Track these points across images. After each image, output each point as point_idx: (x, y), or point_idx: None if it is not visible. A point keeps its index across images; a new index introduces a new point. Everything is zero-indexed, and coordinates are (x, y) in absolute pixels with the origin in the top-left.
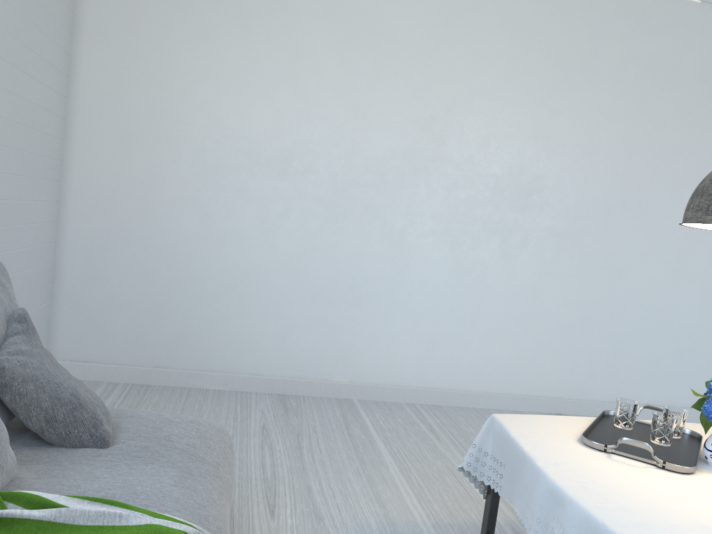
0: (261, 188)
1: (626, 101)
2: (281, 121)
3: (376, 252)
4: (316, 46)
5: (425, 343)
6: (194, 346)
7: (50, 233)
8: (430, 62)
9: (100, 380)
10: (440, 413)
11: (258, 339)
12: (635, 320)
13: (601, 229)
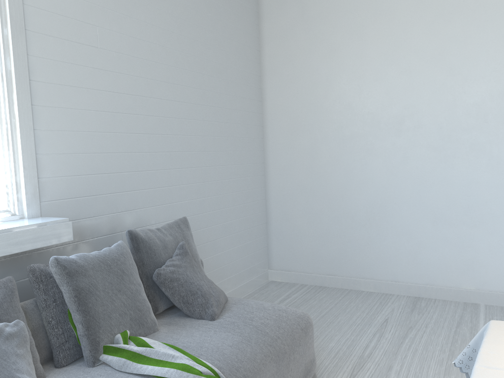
0: (383, 146)
1: None
2: (392, 94)
3: (486, 181)
4: (412, 33)
5: None
6: (351, 261)
7: (259, 194)
8: None
9: (297, 283)
10: None
11: (395, 255)
12: None
13: None
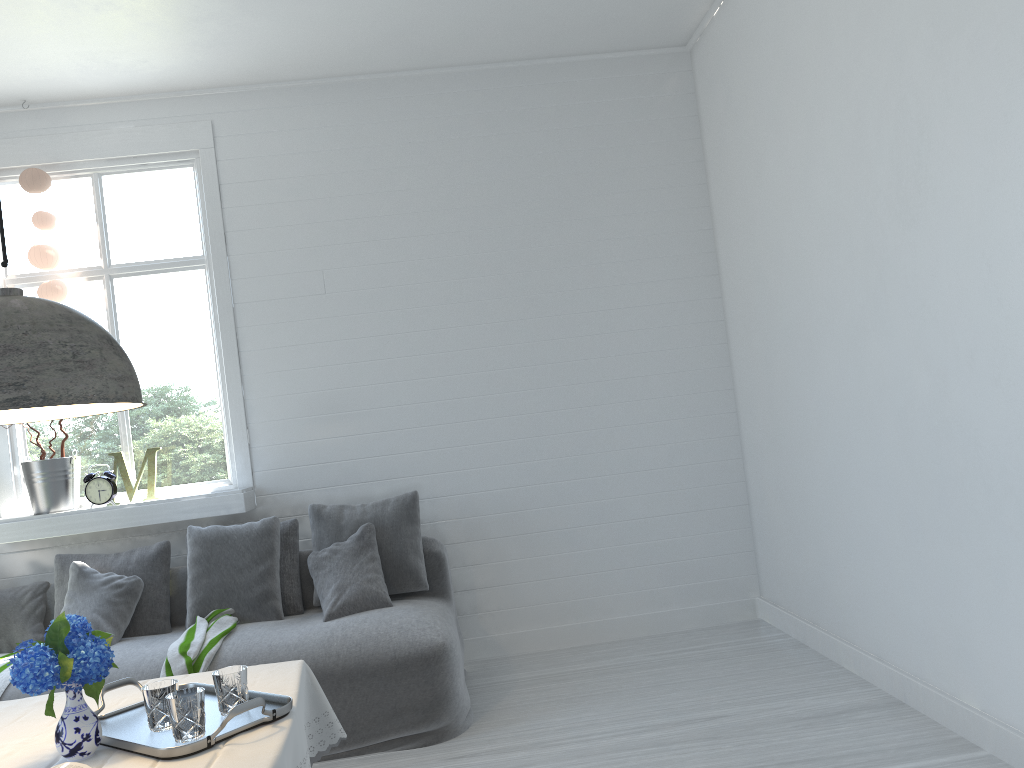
0: (827, 347)
1: None
2: (822, 233)
3: (955, 425)
4: (823, 94)
5: None
6: (828, 597)
7: (719, 450)
8: None
9: (782, 630)
10: None
11: (870, 596)
12: None
13: None
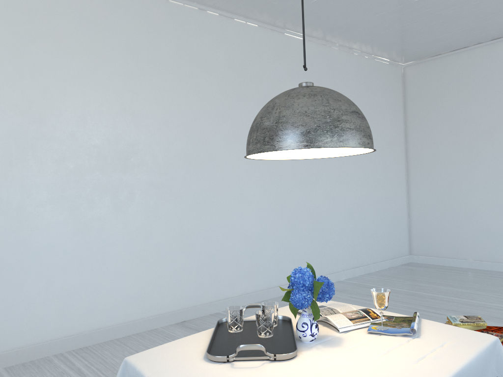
0: None
1: (184, 83)
2: None
3: None
4: None
5: (63, 297)
6: None
7: None
8: (19, 55)
9: None
10: (87, 354)
11: None
12: (222, 238)
13: (186, 177)
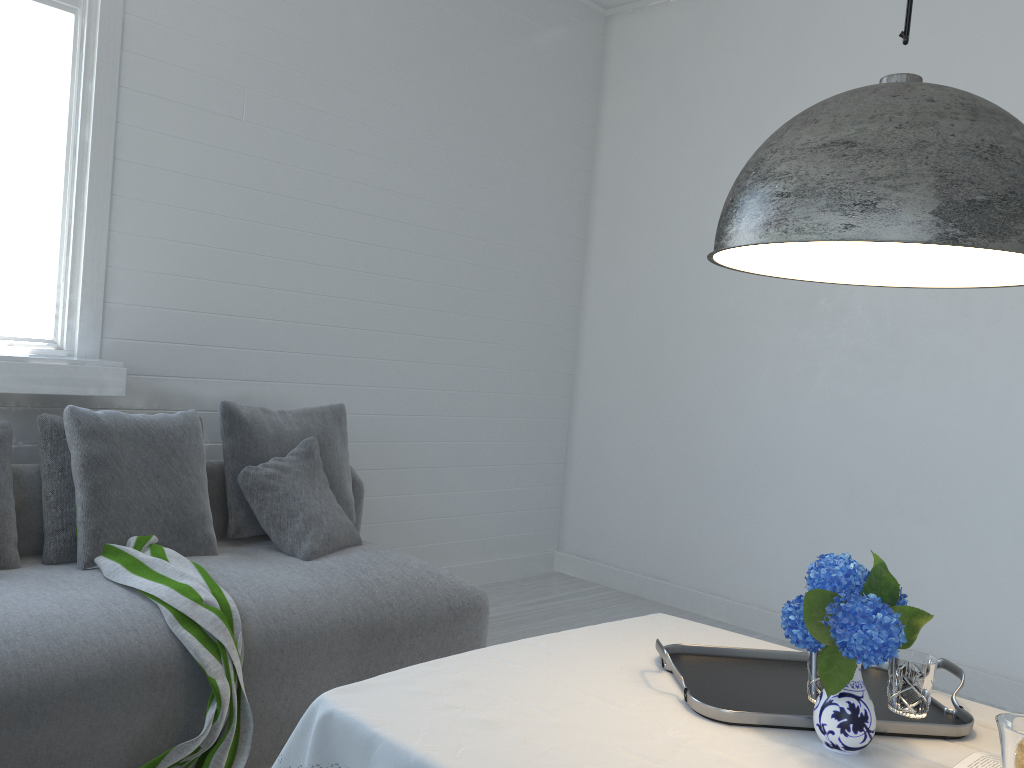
0: (775, 342)
1: None
2: None
3: (954, 433)
4: None
5: None
6: (694, 556)
7: (555, 408)
8: None
9: (599, 583)
10: None
11: (771, 557)
12: None
13: None
